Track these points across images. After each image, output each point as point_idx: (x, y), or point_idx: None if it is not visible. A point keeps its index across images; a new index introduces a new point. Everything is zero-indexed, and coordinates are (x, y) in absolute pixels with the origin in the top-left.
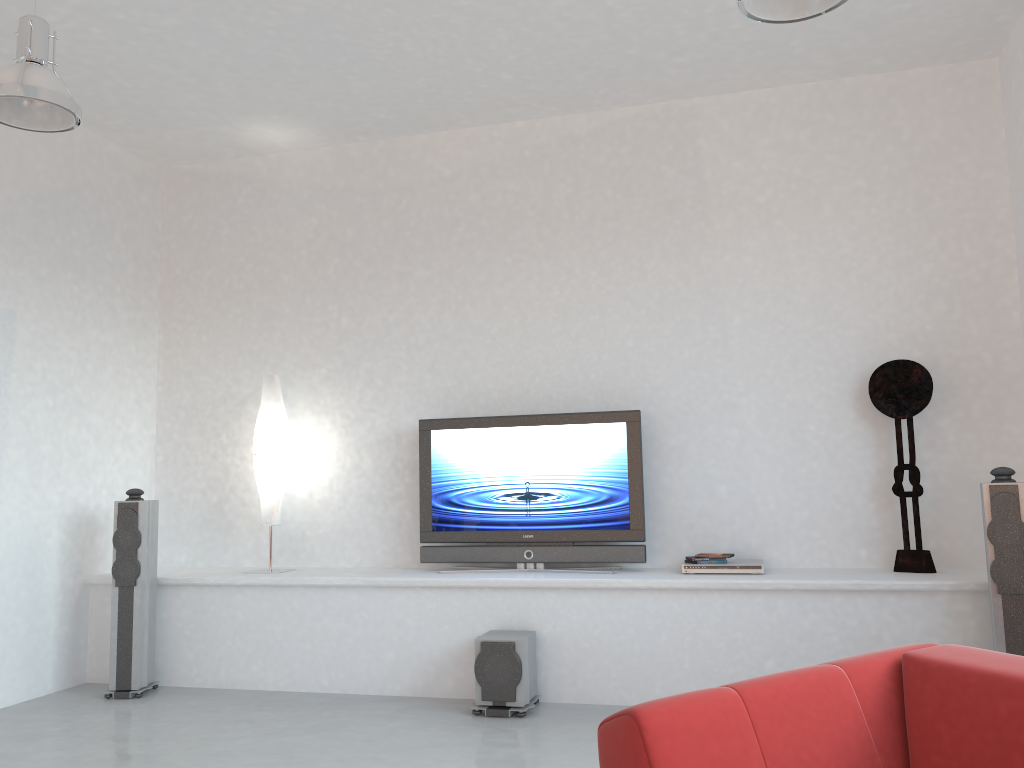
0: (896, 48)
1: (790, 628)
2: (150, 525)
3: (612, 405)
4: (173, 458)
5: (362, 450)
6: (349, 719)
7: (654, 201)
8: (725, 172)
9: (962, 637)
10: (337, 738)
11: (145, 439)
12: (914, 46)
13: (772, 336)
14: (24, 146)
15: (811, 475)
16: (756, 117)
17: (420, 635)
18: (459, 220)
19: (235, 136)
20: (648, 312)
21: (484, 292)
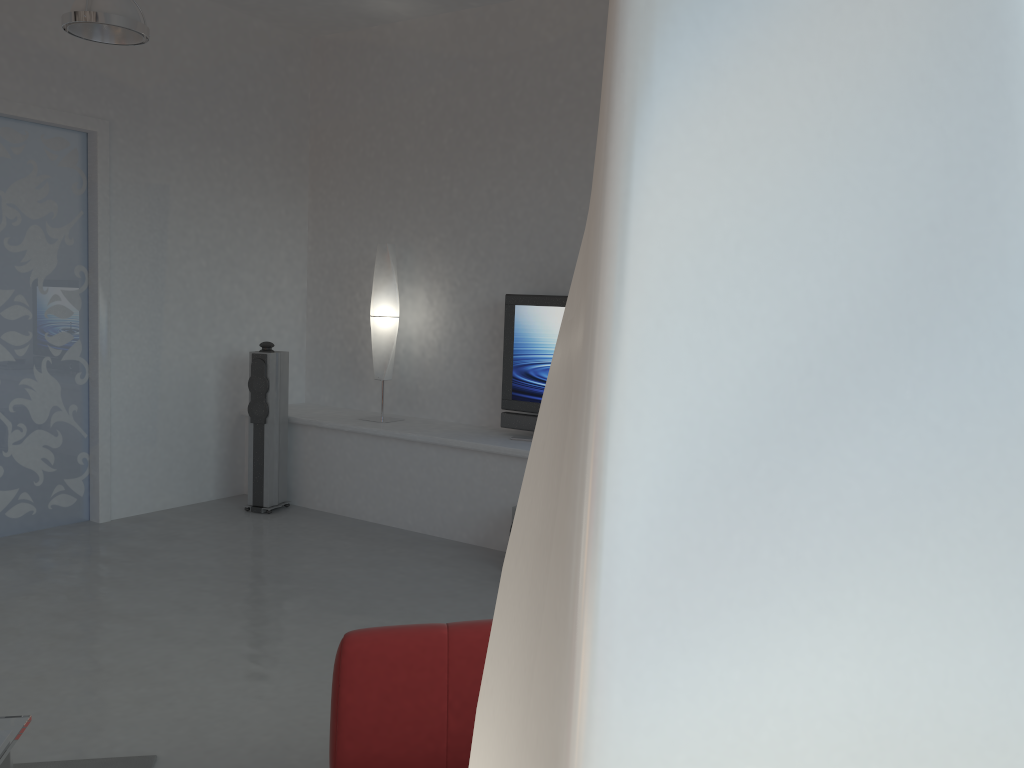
0: None
1: None
2: (278, 374)
3: None
4: (319, 311)
5: (465, 317)
6: (405, 559)
7: None
8: None
9: None
10: (379, 575)
11: (296, 293)
12: None
13: None
14: (170, 34)
15: None
16: None
17: (484, 494)
18: (560, 91)
19: (358, 8)
20: None
21: (578, 167)
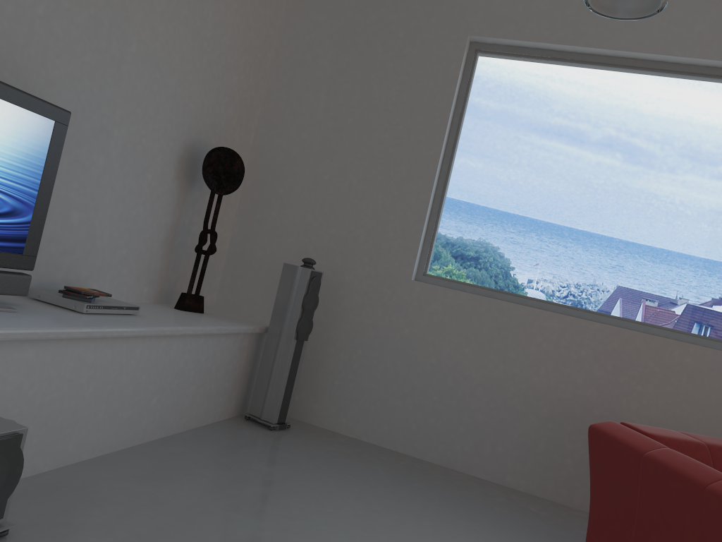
0: None
1: (173, 367)
2: None
3: None
4: None
5: None
6: None
7: None
8: None
9: (239, 363)
10: None
11: None
12: None
13: (151, 79)
14: None
15: (137, 219)
16: None
17: None
18: None
19: None
20: None
21: None
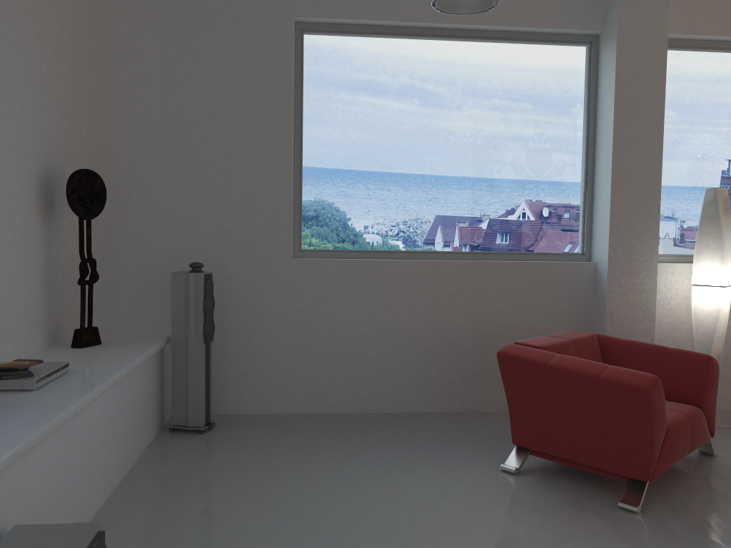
0: None
1: (119, 410)
2: None
3: None
4: None
5: None
6: None
7: None
8: None
9: (154, 381)
10: None
11: None
12: None
13: (0, 116)
14: None
15: (18, 269)
16: None
17: None
18: None
19: None
20: None
21: None
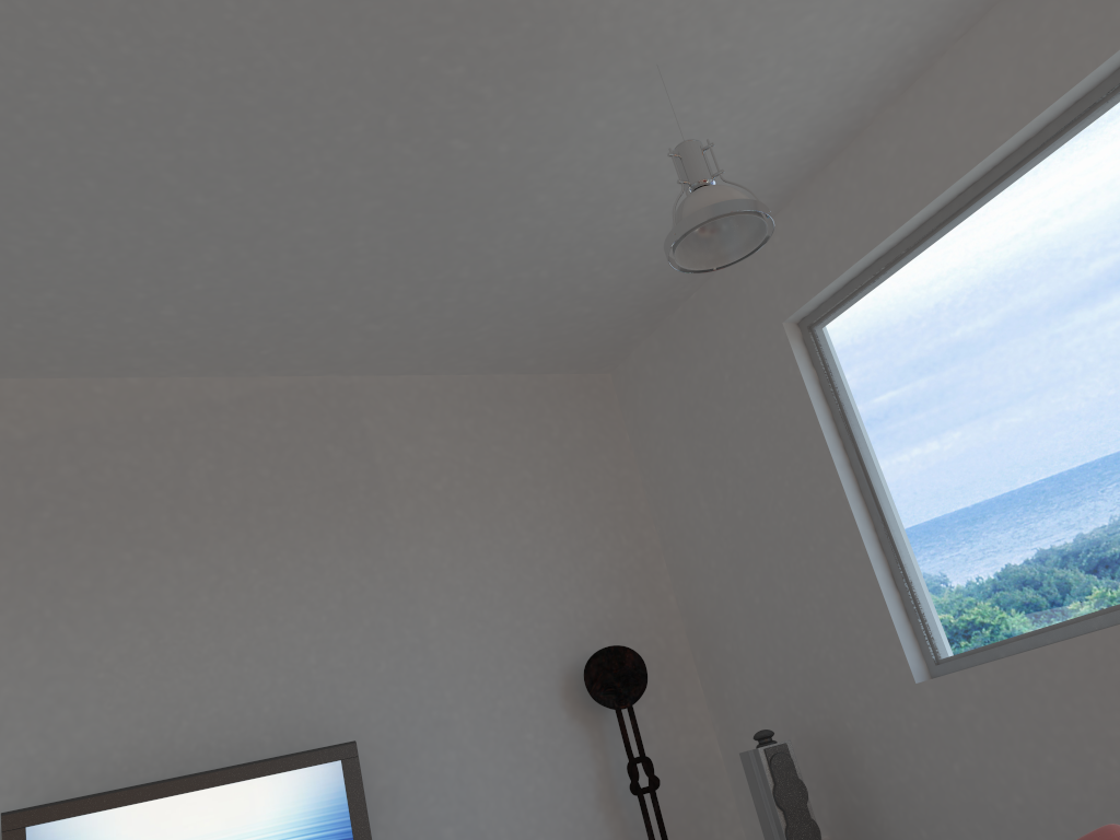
0: (552, 350)
1: None
2: None
3: (298, 745)
4: None
5: None
6: None
7: (322, 484)
8: (397, 456)
9: None
10: None
11: None
12: (565, 351)
13: (473, 636)
14: None
15: (539, 793)
16: (420, 402)
17: None
18: (43, 501)
19: None
20: (331, 617)
21: (90, 603)
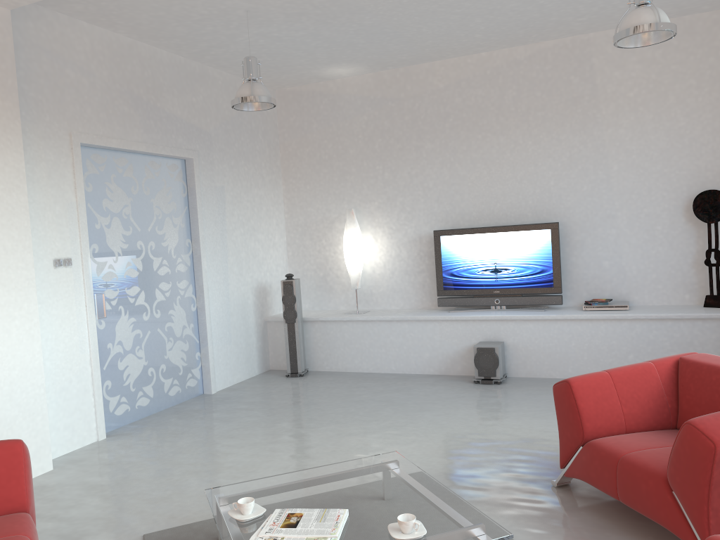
0: (716, 1)
1: (642, 338)
2: (298, 292)
3: (542, 218)
4: (297, 253)
5: (400, 246)
6: (412, 385)
7: (565, 98)
8: (609, 79)
9: None
10: (410, 394)
11: (282, 244)
12: None
13: (636, 176)
14: (217, 96)
15: (658, 254)
16: None
17: (442, 344)
18: (449, 114)
19: (319, 73)
20: (562, 164)
21: (466, 156)
